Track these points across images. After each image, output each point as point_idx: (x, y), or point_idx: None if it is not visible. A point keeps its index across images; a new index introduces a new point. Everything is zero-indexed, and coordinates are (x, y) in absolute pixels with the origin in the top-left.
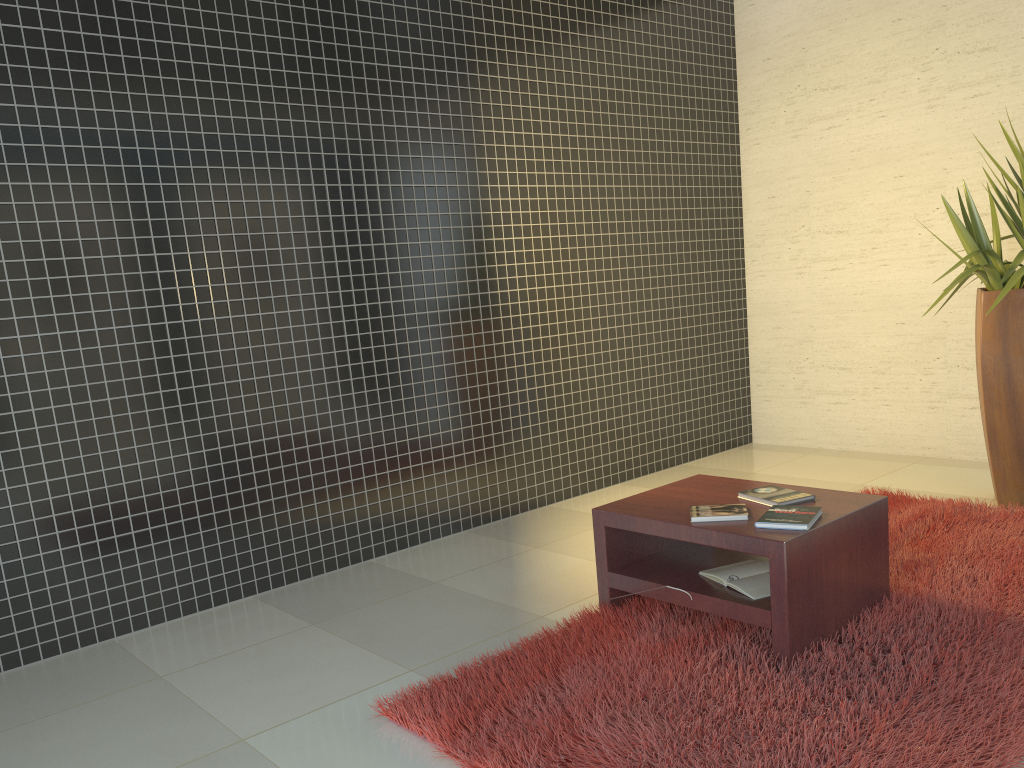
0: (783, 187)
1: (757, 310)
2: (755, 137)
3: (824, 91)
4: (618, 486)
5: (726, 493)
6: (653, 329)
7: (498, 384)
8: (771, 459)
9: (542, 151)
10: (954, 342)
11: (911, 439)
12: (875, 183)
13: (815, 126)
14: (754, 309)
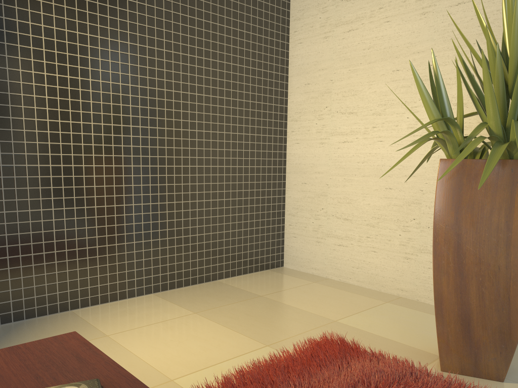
0: (315, 76)
1: (292, 169)
2: (299, 38)
3: (348, 1)
4: (149, 296)
5: (32, 384)
6: (197, 172)
7: (17, 201)
8: (285, 283)
9: (86, 3)
10: (427, 207)
11: (390, 281)
12: (378, 75)
13: (340, 29)
14: (291, 168)
